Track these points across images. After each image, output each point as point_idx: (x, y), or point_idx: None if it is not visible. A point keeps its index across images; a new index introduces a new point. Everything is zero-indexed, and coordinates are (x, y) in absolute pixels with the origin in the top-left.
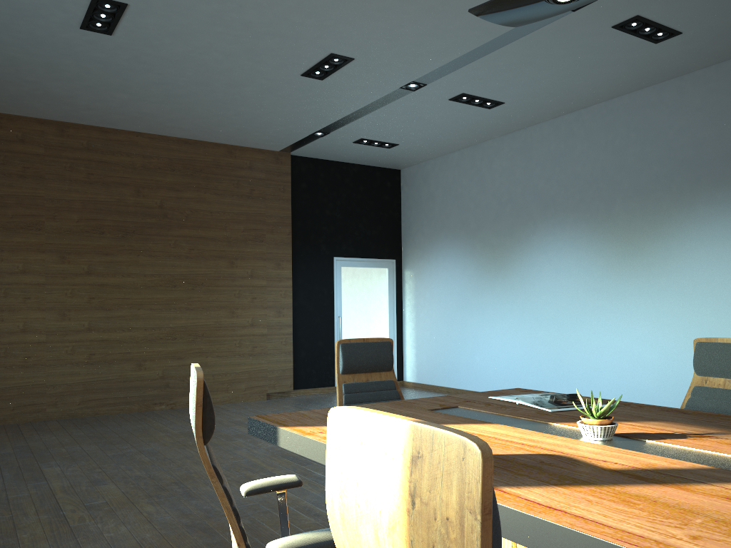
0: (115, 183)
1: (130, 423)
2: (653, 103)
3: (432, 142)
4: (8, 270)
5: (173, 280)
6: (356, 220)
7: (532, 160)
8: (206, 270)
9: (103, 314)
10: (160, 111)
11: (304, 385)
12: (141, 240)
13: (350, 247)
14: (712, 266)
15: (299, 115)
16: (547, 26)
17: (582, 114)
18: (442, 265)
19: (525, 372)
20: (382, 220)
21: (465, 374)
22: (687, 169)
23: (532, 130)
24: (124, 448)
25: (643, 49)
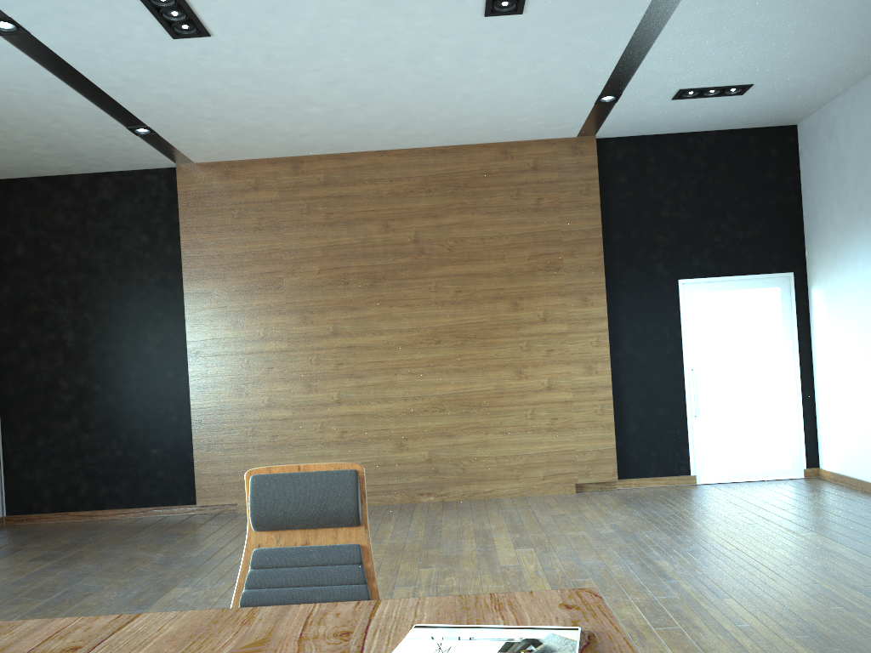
0: (358, 219)
1: None
2: None
3: (811, 66)
4: (249, 337)
5: (436, 335)
6: (715, 218)
7: None
8: (479, 318)
9: (354, 382)
10: (375, 119)
11: (638, 473)
12: (394, 287)
13: (706, 262)
14: None
15: (549, 78)
16: None
17: None
18: (864, 274)
19: None
20: (765, 211)
21: None
22: None
23: None
24: None
25: None
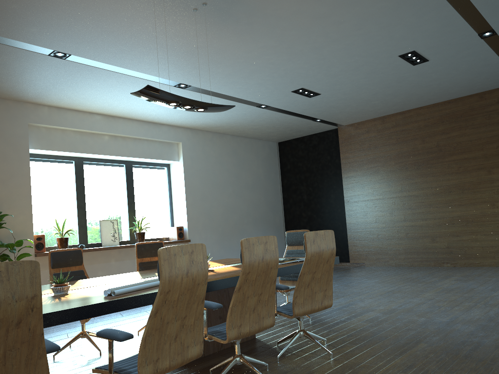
0: (410, 139)
1: (407, 271)
2: None
3: None
4: (367, 194)
5: (449, 188)
6: None
7: None
8: (470, 179)
9: (411, 212)
10: (404, 99)
11: None
12: (427, 168)
13: None
14: None
15: (471, 70)
16: None
17: None
18: None
19: None
20: None
21: None
22: None
23: None
24: (362, 280)
25: None
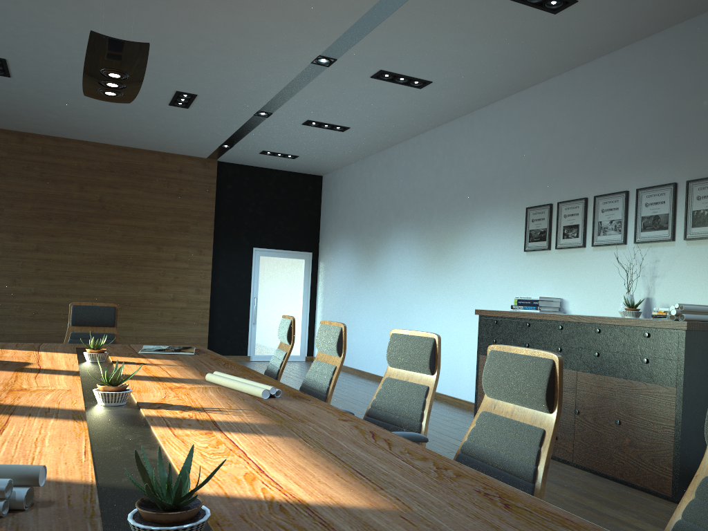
0: (63, 180)
1: None
2: (458, 132)
3: (325, 155)
4: None
5: (106, 259)
6: (277, 217)
7: (393, 174)
8: (136, 253)
9: (47, 282)
10: (88, 127)
11: (219, 352)
12: (82, 226)
13: (269, 240)
14: (479, 270)
15: (196, 132)
16: (319, 75)
17: (421, 138)
18: (340, 259)
19: (378, 352)
20: (302, 218)
21: (346, 352)
22: (472, 189)
23: (394, 149)
24: None
25: (416, 92)
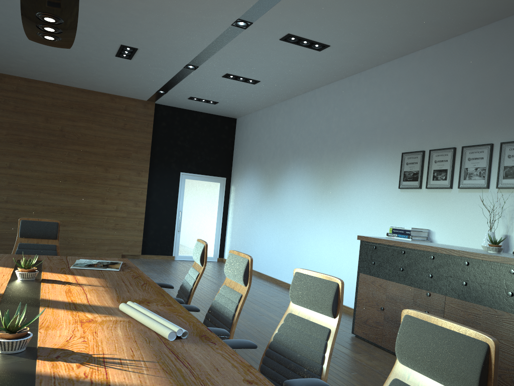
0: (32, 113)
1: None
2: (347, 88)
3: (239, 102)
4: None
5: (65, 177)
6: (199, 149)
7: (292, 120)
8: (88, 173)
9: (17, 193)
10: (52, 71)
11: (150, 252)
12: (46, 150)
13: (193, 167)
14: (360, 201)
15: (138, 80)
16: (237, 36)
17: (316, 92)
18: (247, 184)
19: (274, 260)
20: (219, 151)
21: None
22: (356, 135)
23: (294, 100)
24: None
25: (316, 54)
